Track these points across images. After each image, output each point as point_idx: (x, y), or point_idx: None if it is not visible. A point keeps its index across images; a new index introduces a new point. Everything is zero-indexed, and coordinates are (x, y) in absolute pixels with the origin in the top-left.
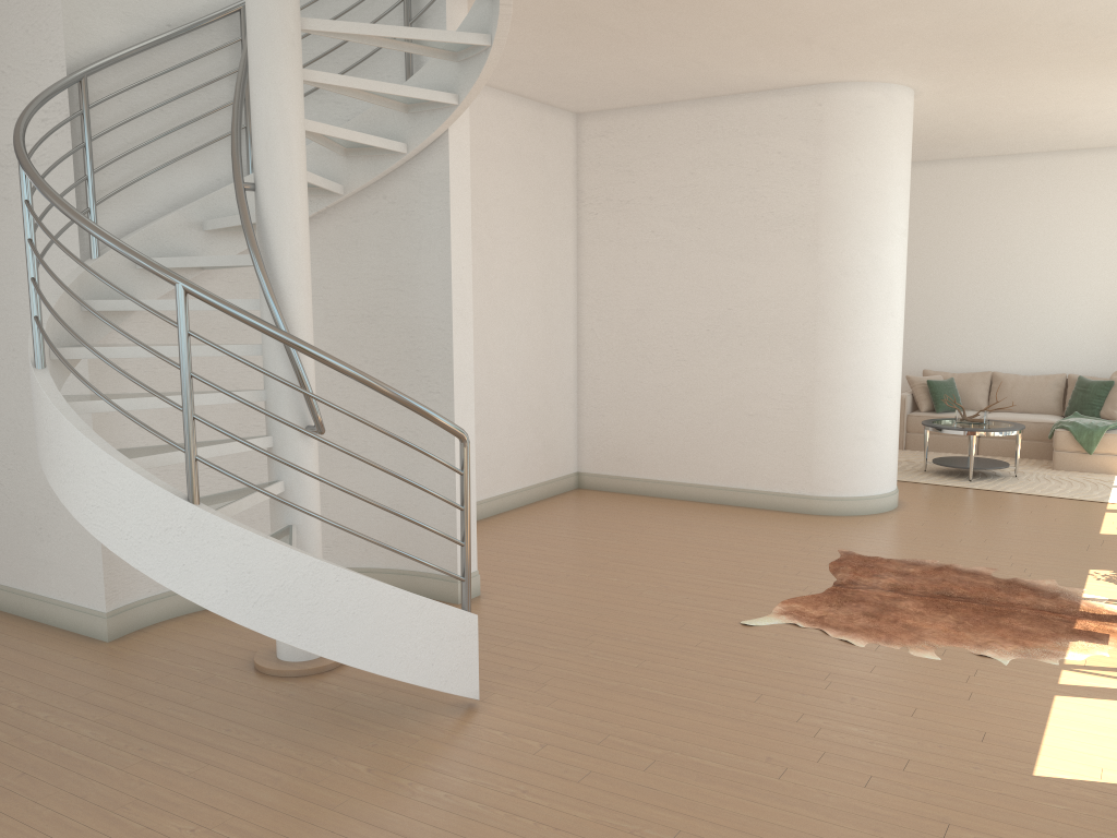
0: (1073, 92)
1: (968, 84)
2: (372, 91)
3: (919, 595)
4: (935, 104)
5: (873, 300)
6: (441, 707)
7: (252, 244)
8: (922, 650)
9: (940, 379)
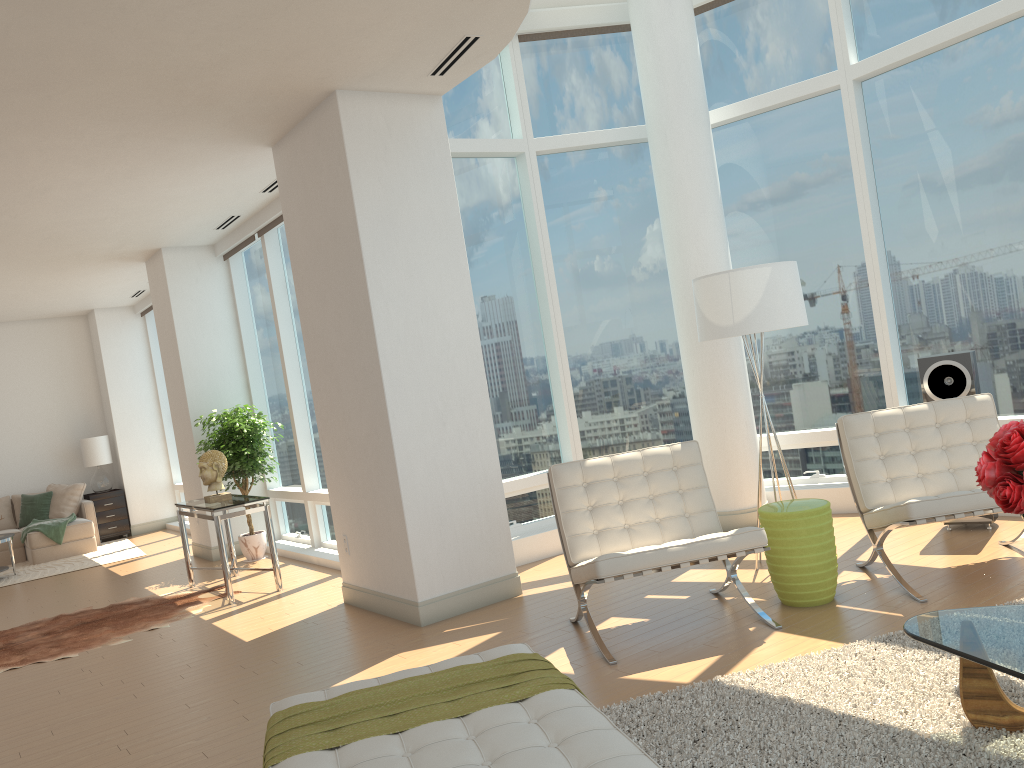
0: (12, 281)
1: None
2: None
3: (68, 629)
4: None
5: None
6: None
7: None
8: (117, 641)
9: None
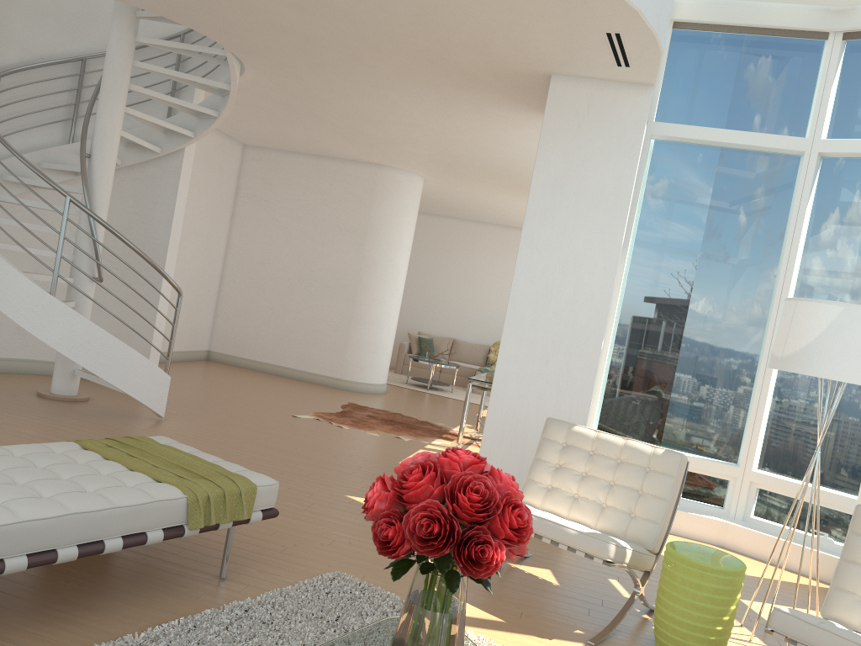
0: (498, 198)
1: (449, 182)
2: (155, 123)
3: (379, 419)
4: (435, 187)
5: (387, 280)
6: (144, 418)
7: (85, 184)
8: (372, 433)
9: (426, 337)
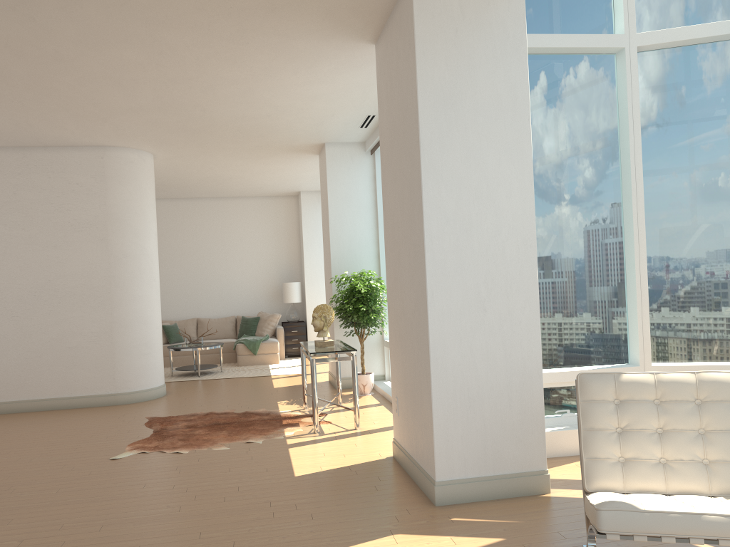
0: (232, 165)
1: (183, 155)
2: None
3: (203, 426)
4: (162, 165)
5: (143, 272)
6: None
7: None
8: (219, 447)
9: (169, 324)
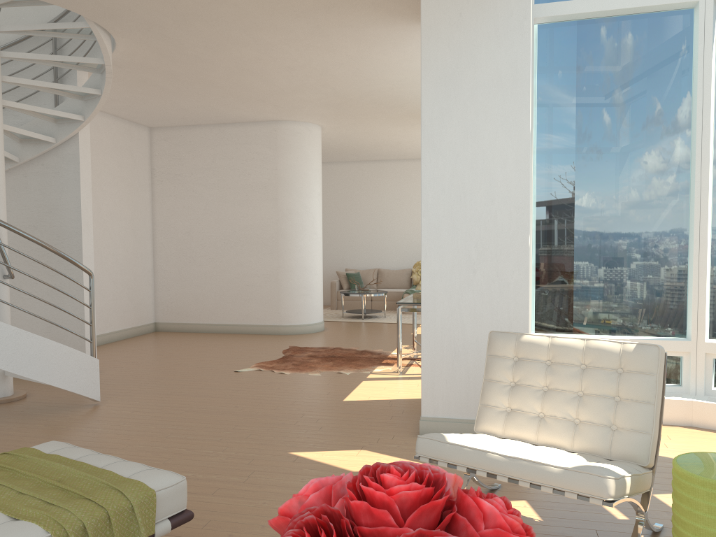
0: (393, 131)
1: (344, 125)
2: (38, 112)
3: (320, 357)
4: (333, 133)
5: (305, 226)
6: (80, 406)
7: None
8: (314, 373)
9: (353, 272)
